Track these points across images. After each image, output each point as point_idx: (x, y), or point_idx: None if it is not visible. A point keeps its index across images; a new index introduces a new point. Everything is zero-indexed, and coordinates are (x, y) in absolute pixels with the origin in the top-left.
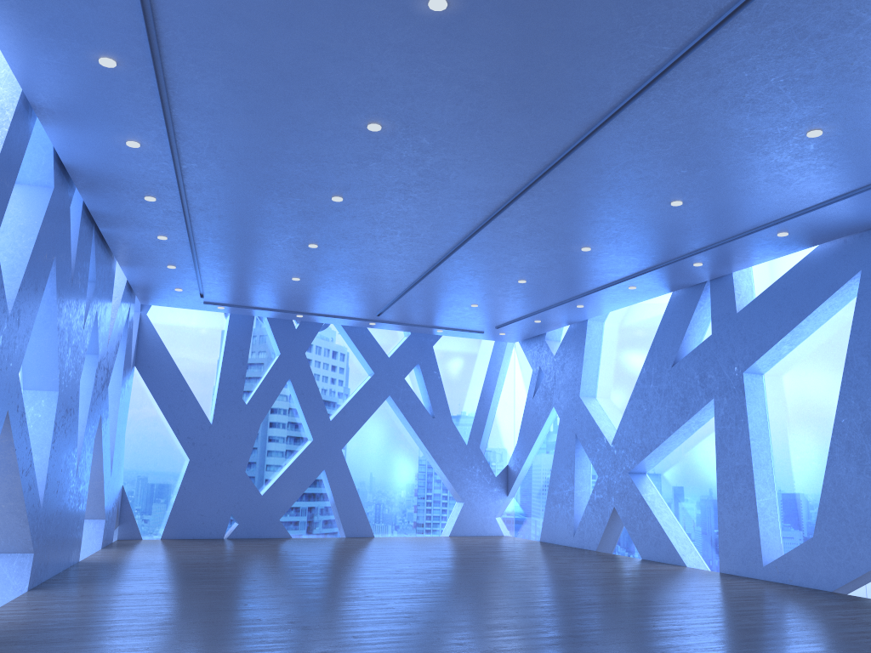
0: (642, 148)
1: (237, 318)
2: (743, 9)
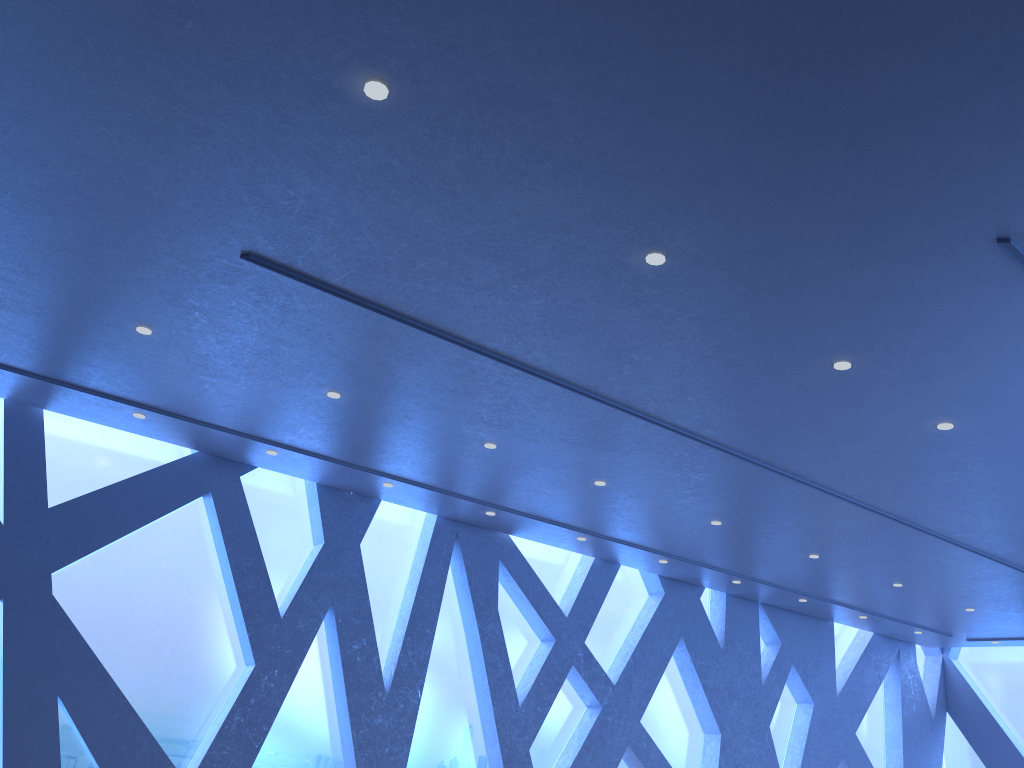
0: (871, 476)
1: None
2: (684, 429)
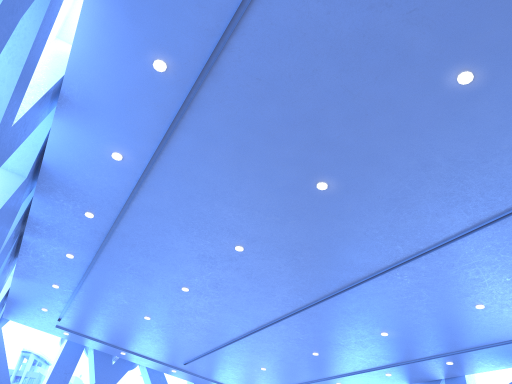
0: (497, 252)
1: (71, 346)
2: None
